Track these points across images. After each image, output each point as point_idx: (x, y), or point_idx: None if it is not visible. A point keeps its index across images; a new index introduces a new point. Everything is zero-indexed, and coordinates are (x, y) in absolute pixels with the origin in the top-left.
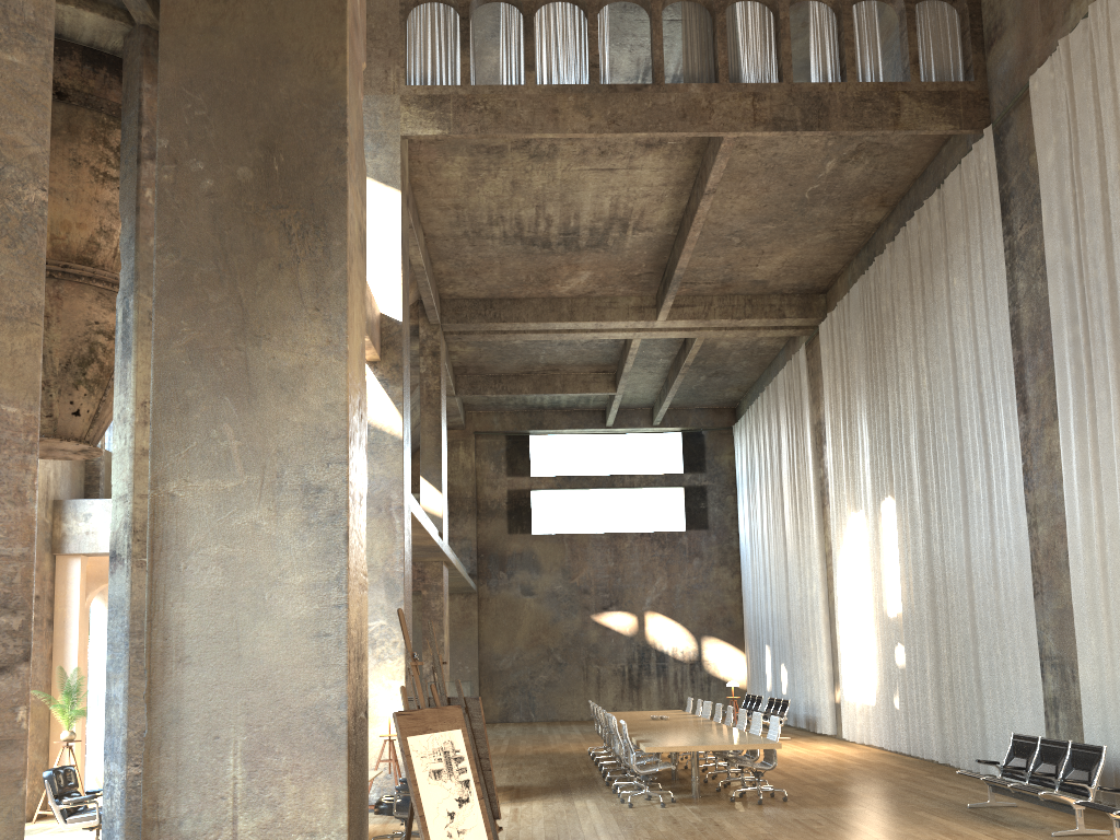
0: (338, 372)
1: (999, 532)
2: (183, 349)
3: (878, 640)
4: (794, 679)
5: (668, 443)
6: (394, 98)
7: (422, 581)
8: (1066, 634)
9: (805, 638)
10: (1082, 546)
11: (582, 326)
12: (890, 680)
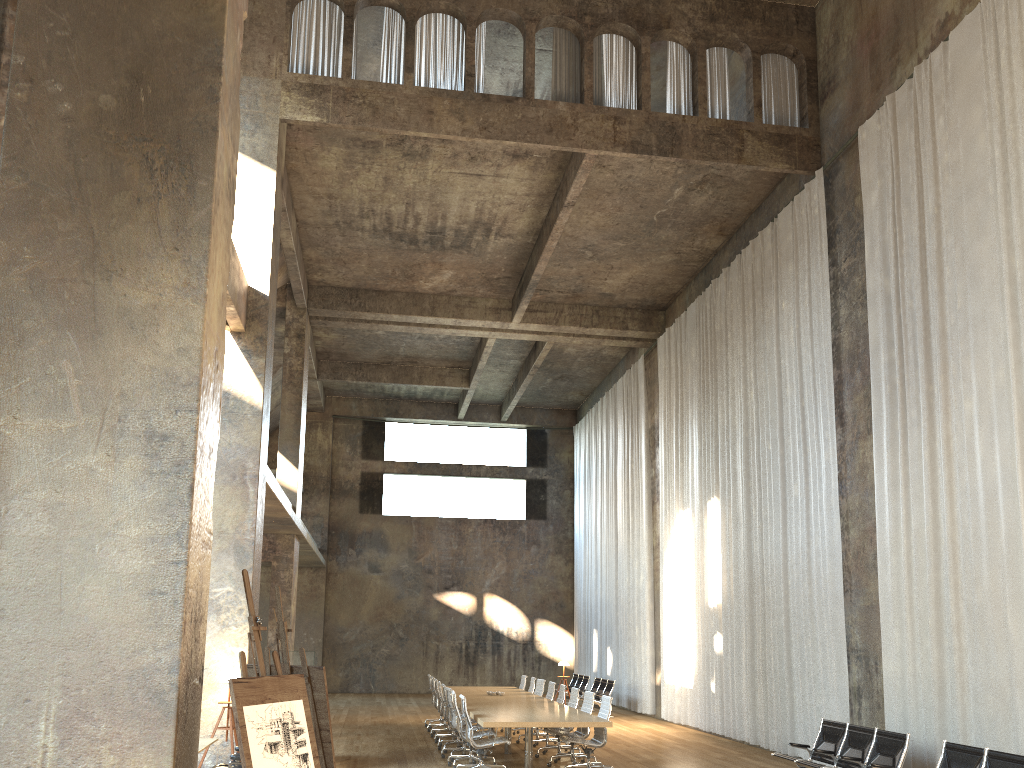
0: (194, 316)
1: (814, 533)
2: (23, 277)
3: (699, 628)
4: (619, 662)
5: (511, 441)
6: (275, 83)
7: (273, 552)
8: (872, 629)
9: (631, 623)
10: (890, 549)
11: (442, 322)
12: (708, 666)
